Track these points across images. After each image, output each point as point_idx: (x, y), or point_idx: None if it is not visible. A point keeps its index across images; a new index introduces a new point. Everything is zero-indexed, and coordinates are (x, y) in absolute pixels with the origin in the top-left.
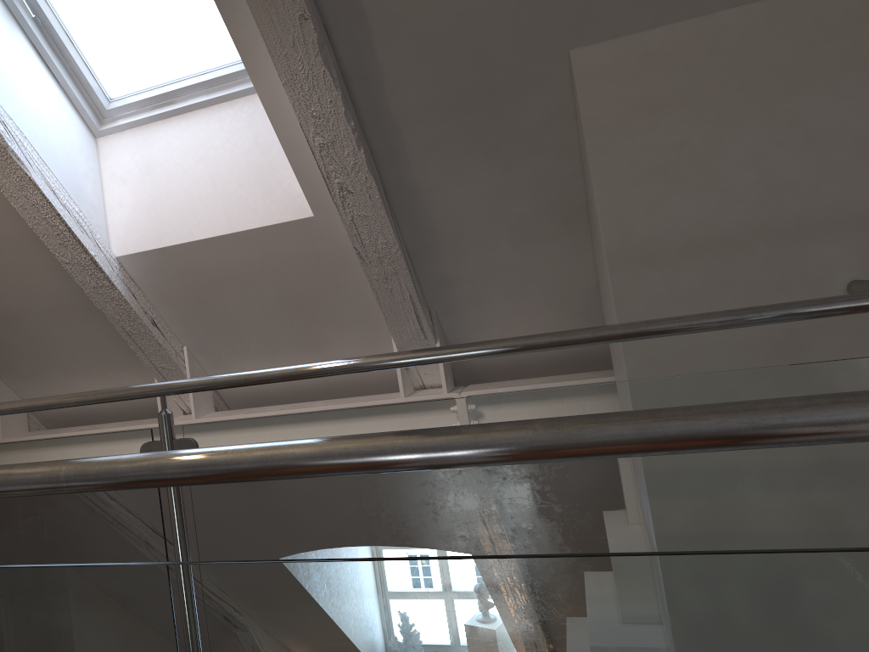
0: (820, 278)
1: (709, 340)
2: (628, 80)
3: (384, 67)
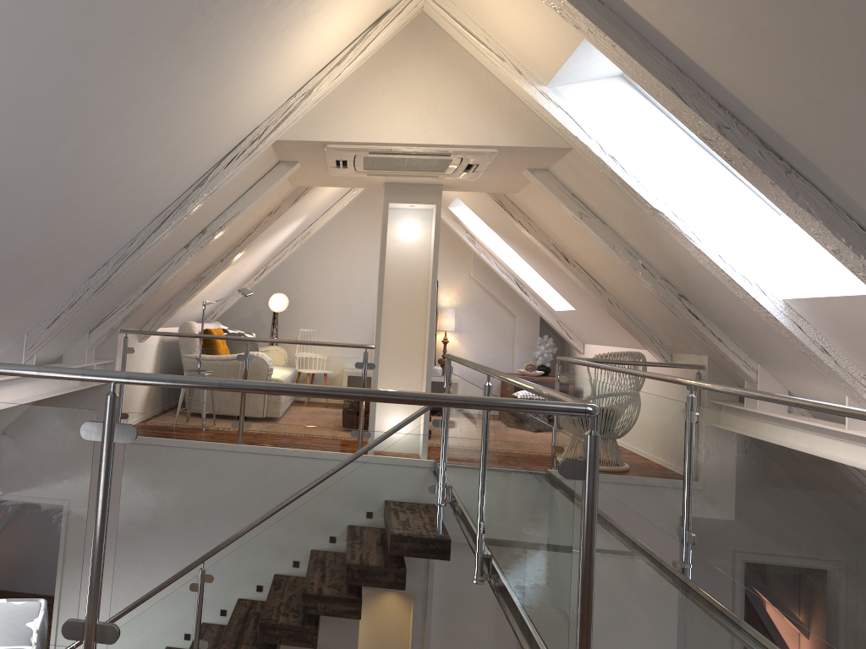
0: None
1: None
2: None
3: (860, 204)
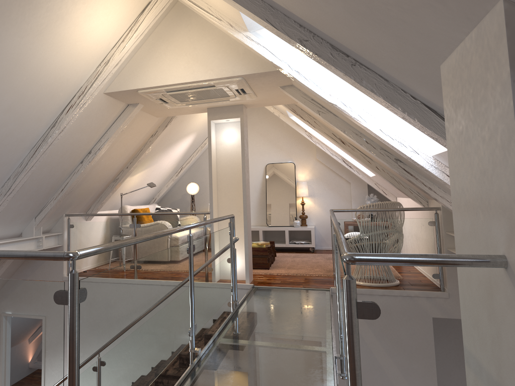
0: (495, 246)
1: (472, 271)
2: (450, 86)
3: (399, 80)
